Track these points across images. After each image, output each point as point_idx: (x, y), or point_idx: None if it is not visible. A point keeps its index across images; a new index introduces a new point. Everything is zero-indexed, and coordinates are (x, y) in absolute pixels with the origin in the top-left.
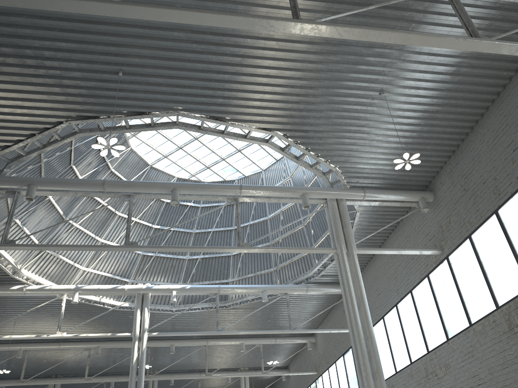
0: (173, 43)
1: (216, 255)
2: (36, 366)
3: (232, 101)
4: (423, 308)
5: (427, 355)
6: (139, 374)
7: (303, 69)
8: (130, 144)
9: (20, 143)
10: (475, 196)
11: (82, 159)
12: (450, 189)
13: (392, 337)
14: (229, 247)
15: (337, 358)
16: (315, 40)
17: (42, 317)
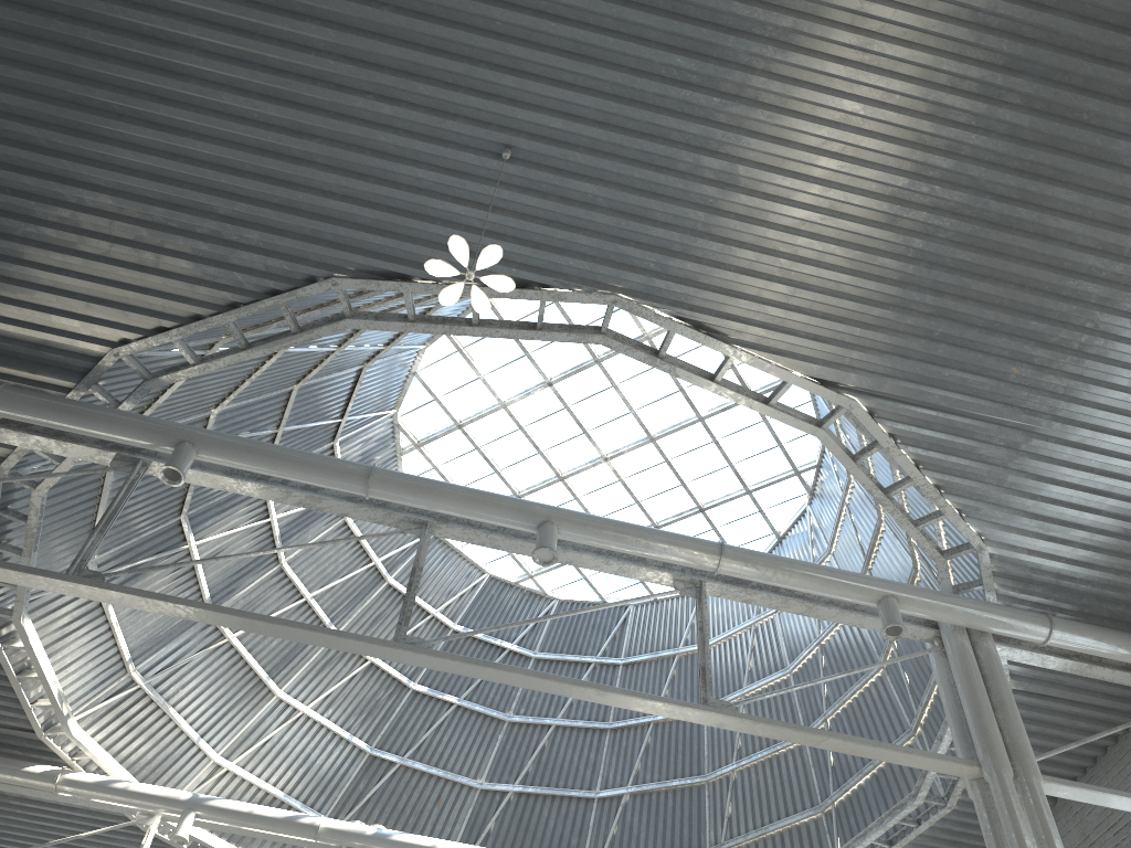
0: (664, 87)
1: (557, 792)
2: None
3: (765, 285)
4: None
5: None
6: None
7: (972, 217)
8: (403, 468)
9: (194, 323)
10: None
11: None
12: None
13: None
14: (680, 702)
15: None
16: (1026, 134)
17: None
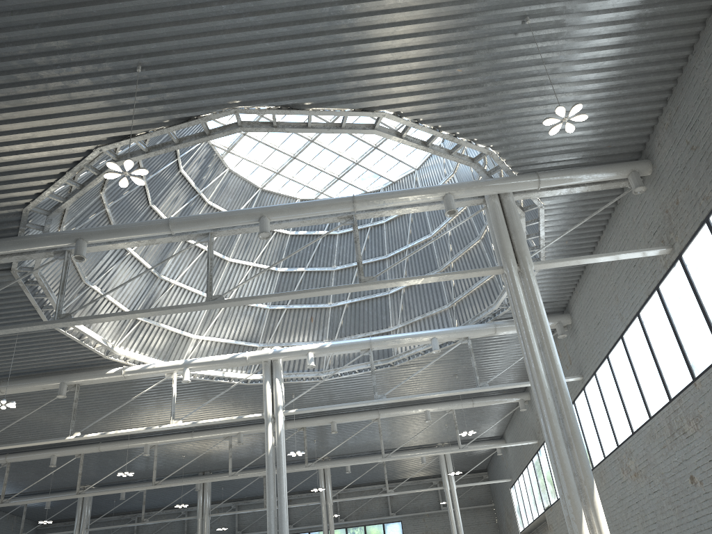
0: (194, 10)
1: (368, 298)
2: (175, 463)
3: (305, 78)
4: (657, 337)
5: (669, 405)
6: (278, 464)
7: (392, 9)
8: (227, 164)
9: (50, 187)
10: (708, 156)
11: (163, 195)
12: (672, 151)
13: (622, 383)
14: (347, 285)
15: None
16: None
17: (161, 403)
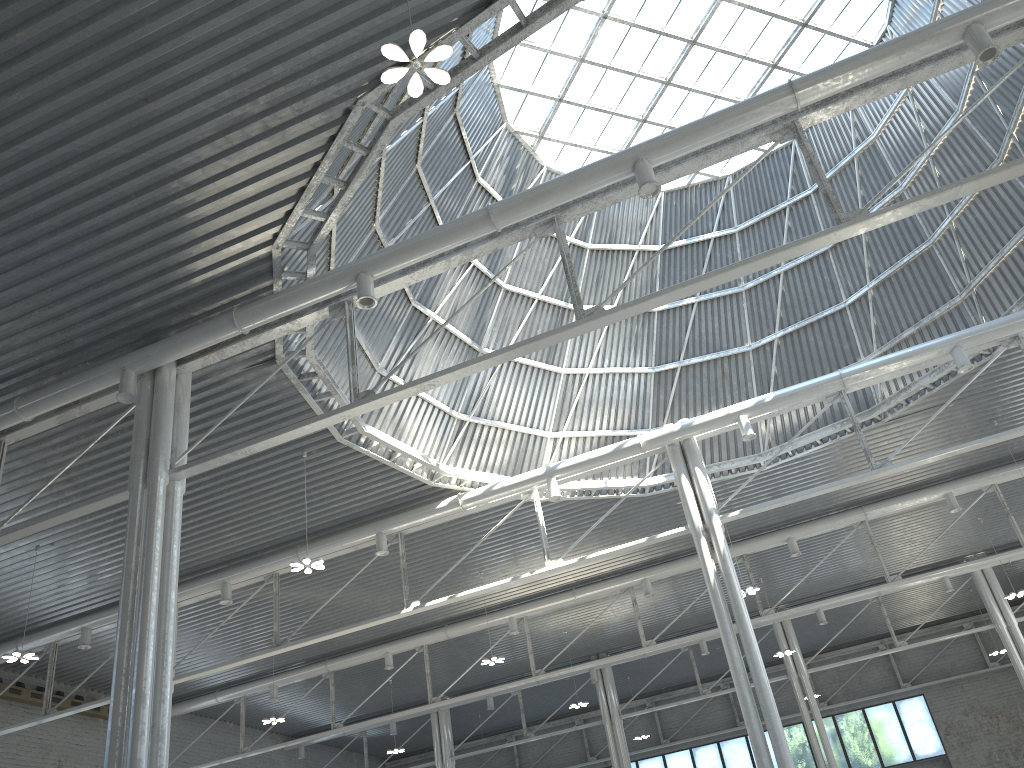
0: None
1: (812, 320)
2: (554, 645)
3: None
4: None
5: None
6: (733, 600)
7: None
8: (542, 160)
9: (303, 195)
10: None
11: None
12: None
13: None
14: (816, 234)
15: None
16: None
17: (520, 550)
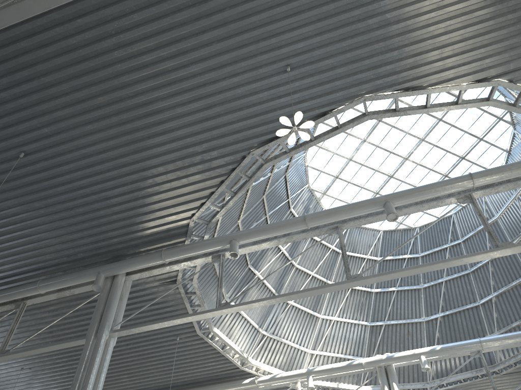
0: (335, 3)
1: (460, 309)
2: None
3: (426, 56)
4: None
5: None
6: None
7: None
8: (323, 205)
9: (212, 195)
10: None
11: None
12: None
13: None
14: (484, 251)
15: None
16: None
17: None
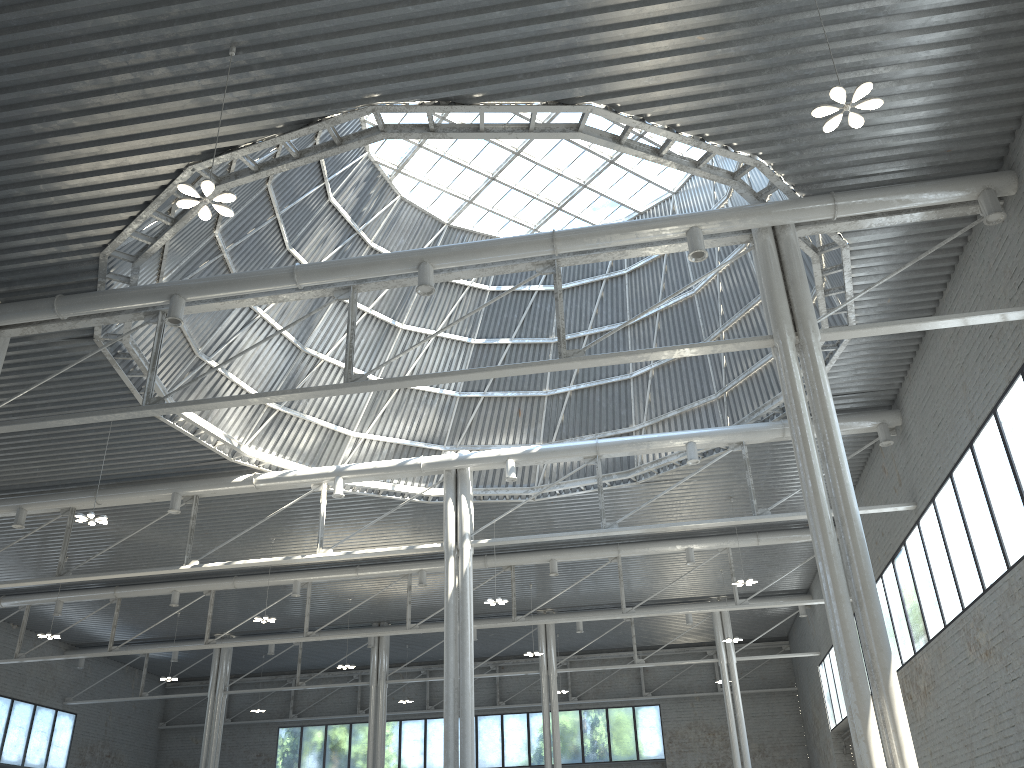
0: None
1: (601, 383)
2: (339, 608)
3: (469, 58)
4: (1021, 446)
5: None
6: (461, 615)
7: None
8: (398, 189)
9: (132, 223)
10: None
11: (306, 234)
12: None
13: (971, 515)
14: (540, 362)
15: (883, 567)
16: None
17: (311, 526)
